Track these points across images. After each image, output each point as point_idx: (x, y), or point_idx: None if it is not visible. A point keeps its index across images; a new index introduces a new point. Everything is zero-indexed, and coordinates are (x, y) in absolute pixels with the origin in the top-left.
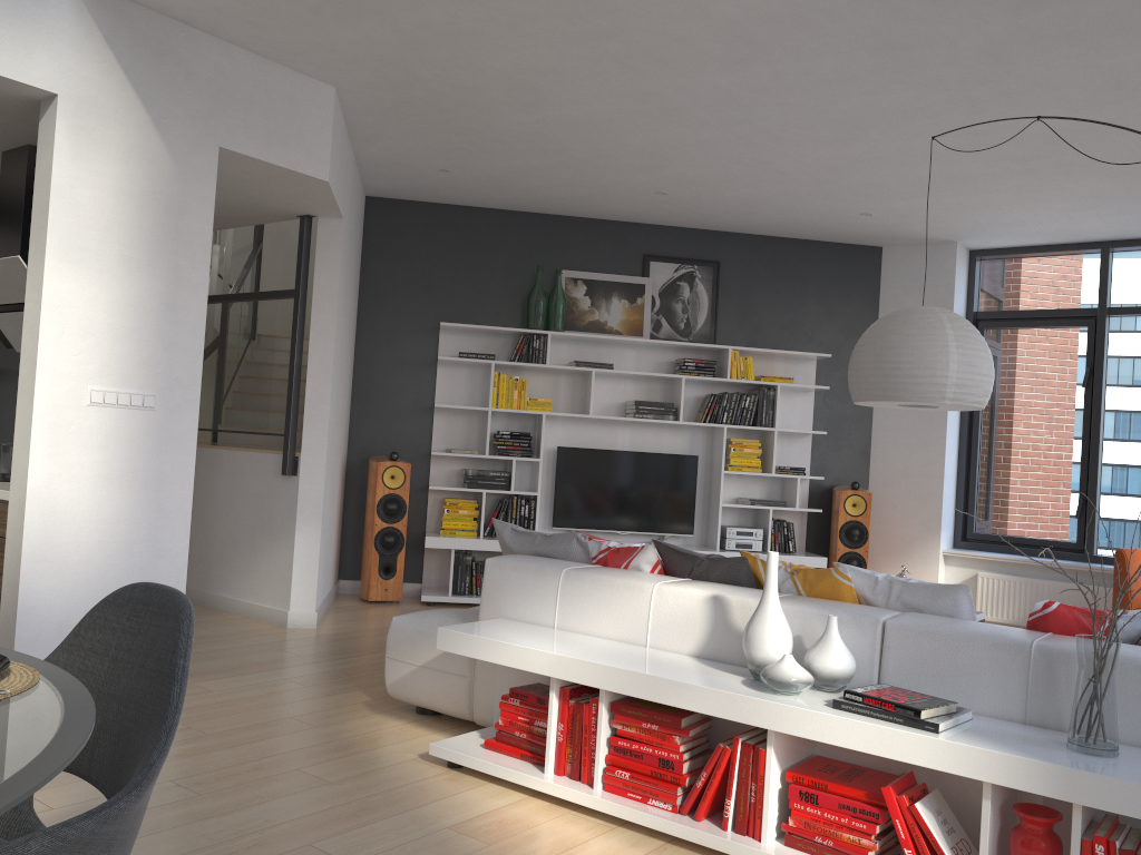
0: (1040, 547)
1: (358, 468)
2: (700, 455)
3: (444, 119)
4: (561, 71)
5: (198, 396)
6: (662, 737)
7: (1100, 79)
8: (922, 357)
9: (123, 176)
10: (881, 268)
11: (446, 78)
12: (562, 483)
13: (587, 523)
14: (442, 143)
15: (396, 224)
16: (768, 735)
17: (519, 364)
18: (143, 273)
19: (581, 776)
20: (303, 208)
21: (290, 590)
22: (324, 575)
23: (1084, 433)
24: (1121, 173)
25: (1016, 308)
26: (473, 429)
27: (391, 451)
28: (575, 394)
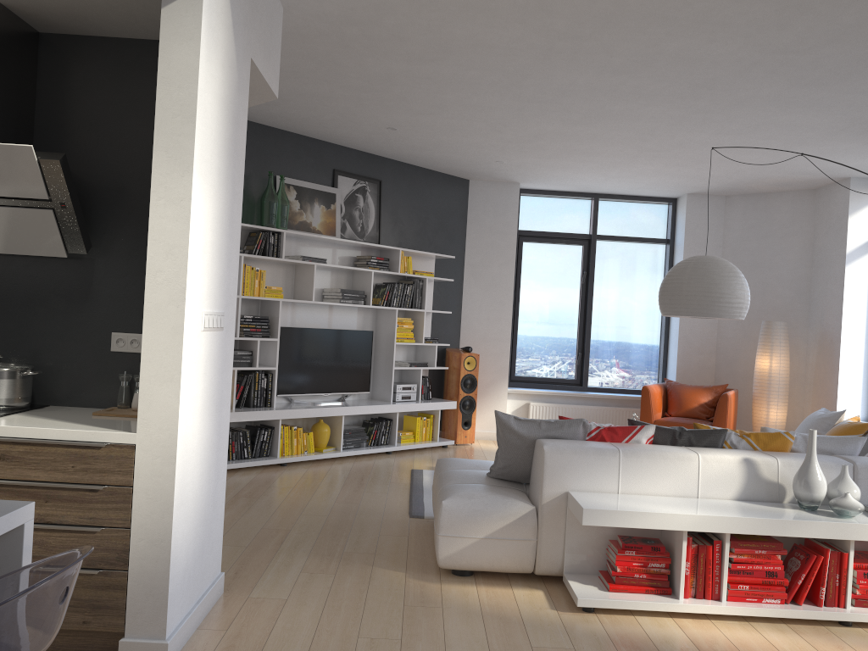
0: (554, 383)
1: None
2: (369, 330)
3: (329, 51)
4: (494, 47)
5: (235, 312)
6: (768, 557)
7: (756, 123)
8: (734, 291)
9: (221, 82)
10: (469, 195)
11: (398, 28)
12: (284, 357)
13: (302, 389)
14: (289, 65)
15: None
16: (850, 543)
17: (263, 257)
18: (224, 187)
19: (705, 595)
20: None
21: None
22: None
23: (581, 312)
24: (673, 164)
25: (541, 230)
26: None
27: None
28: (287, 282)
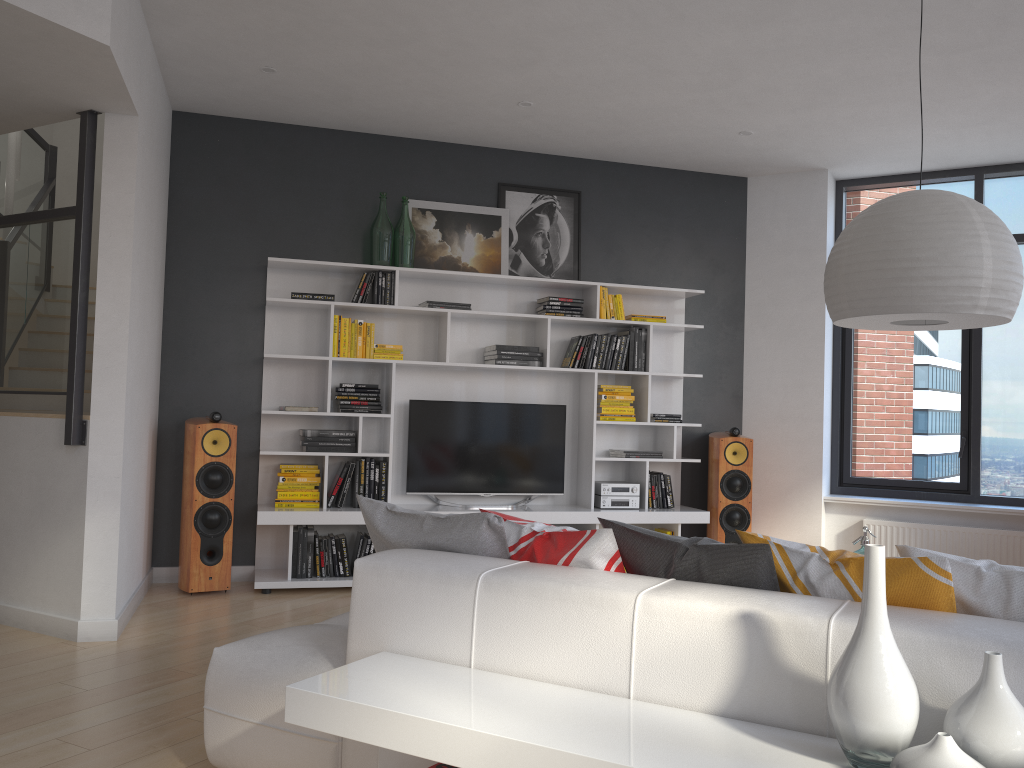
0: (921, 489)
1: (172, 433)
2: (567, 405)
3: None
4: None
5: None
6: None
7: None
8: (947, 252)
9: None
10: (747, 200)
11: None
12: (416, 442)
13: (446, 486)
14: (265, 23)
15: (210, 144)
16: None
17: (364, 305)
18: None
19: None
20: (83, 98)
21: (80, 593)
22: (129, 567)
23: (963, 368)
24: None
25: None
26: (310, 382)
27: (213, 411)
28: (427, 340)
